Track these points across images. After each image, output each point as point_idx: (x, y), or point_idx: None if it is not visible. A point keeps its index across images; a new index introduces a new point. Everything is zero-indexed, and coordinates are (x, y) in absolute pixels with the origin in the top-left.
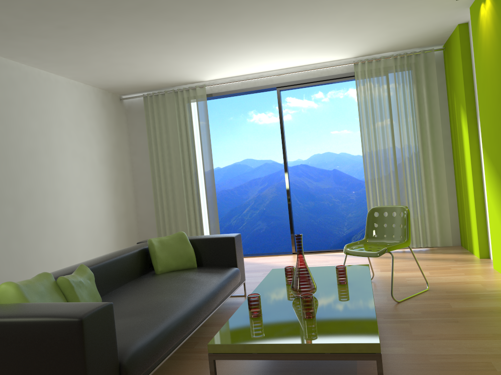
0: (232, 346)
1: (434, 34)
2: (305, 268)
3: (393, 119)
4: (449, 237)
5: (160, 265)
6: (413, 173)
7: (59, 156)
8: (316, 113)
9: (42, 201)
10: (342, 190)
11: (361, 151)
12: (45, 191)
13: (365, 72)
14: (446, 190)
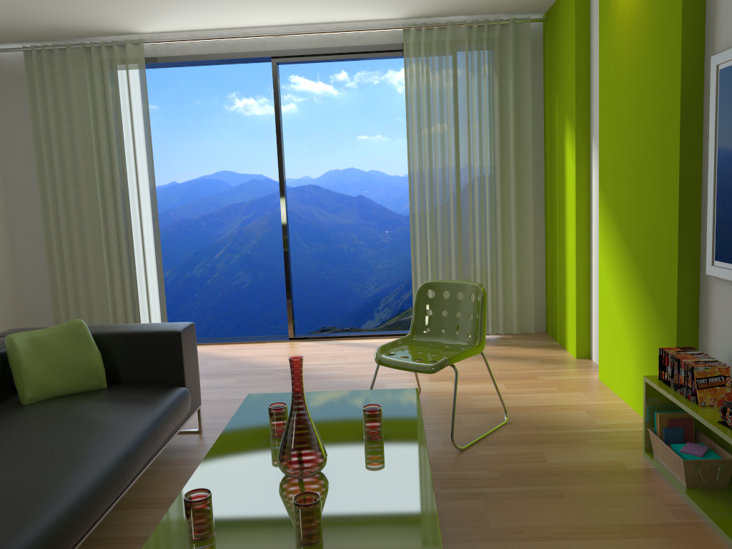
0: None
1: None
2: (307, 423)
3: (460, 129)
4: (531, 320)
5: (30, 387)
6: (485, 218)
7: None
8: (337, 105)
9: None
10: (370, 228)
11: (402, 170)
12: None
13: (421, 47)
14: (532, 248)
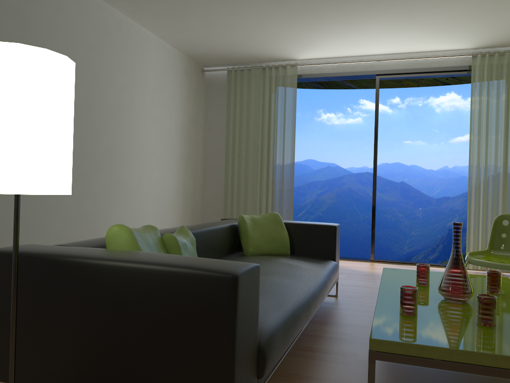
0: (405, 346)
1: None
2: (462, 265)
3: None
4: None
5: (251, 246)
6: None
7: (140, 117)
8: (390, 119)
9: (118, 162)
10: (408, 205)
11: (435, 166)
12: (122, 152)
13: (484, 67)
14: None
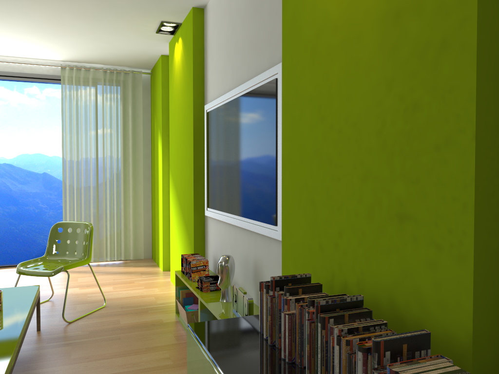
0: None
1: (141, 58)
2: None
3: (98, 132)
4: (142, 250)
5: None
6: (113, 187)
7: None
8: (29, 109)
9: None
10: (52, 196)
11: None
12: None
13: (73, 79)
14: (142, 206)
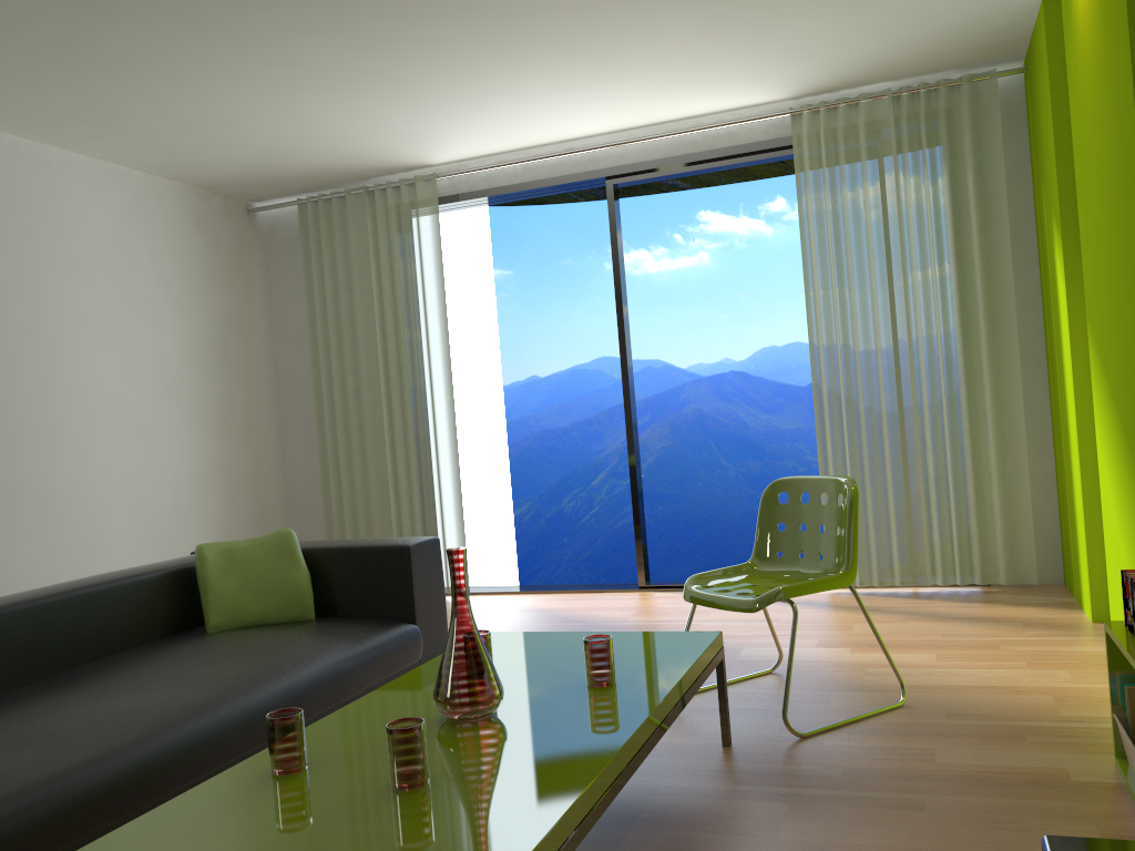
0: None
1: (986, 29)
2: (468, 642)
3: (889, 255)
4: (1031, 562)
5: (216, 611)
6: (940, 394)
7: (65, 340)
8: (770, 249)
9: (9, 446)
10: None
11: None
12: (18, 423)
13: (820, 136)
14: (1024, 439)
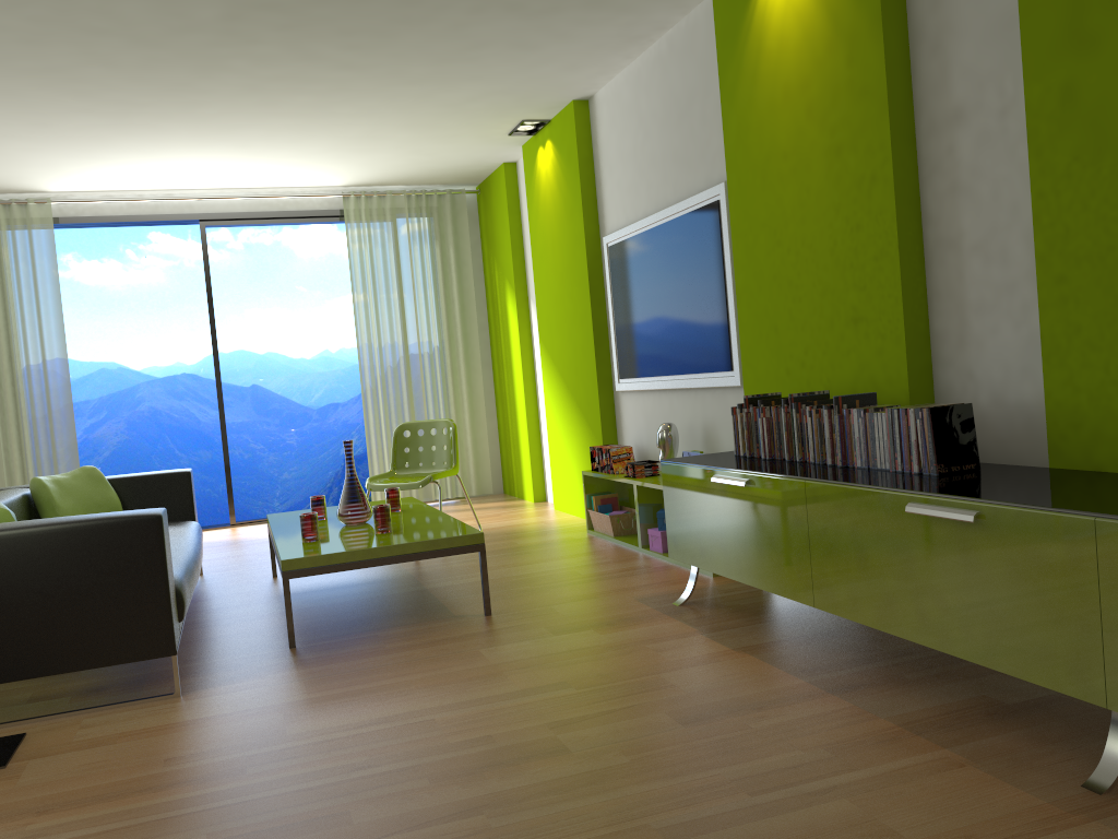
0: (315, 558)
1: (470, 170)
2: (359, 485)
3: (406, 294)
4: (489, 480)
5: None
6: (436, 381)
7: None
8: (217, 270)
9: None
10: (271, 427)
11: (308, 351)
12: None
13: (362, 213)
14: (484, 408)
